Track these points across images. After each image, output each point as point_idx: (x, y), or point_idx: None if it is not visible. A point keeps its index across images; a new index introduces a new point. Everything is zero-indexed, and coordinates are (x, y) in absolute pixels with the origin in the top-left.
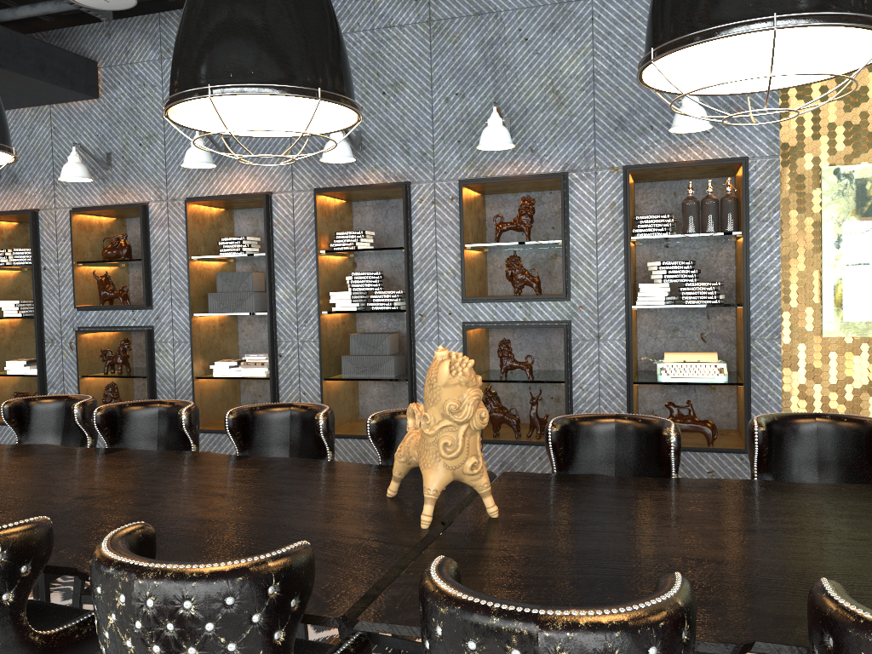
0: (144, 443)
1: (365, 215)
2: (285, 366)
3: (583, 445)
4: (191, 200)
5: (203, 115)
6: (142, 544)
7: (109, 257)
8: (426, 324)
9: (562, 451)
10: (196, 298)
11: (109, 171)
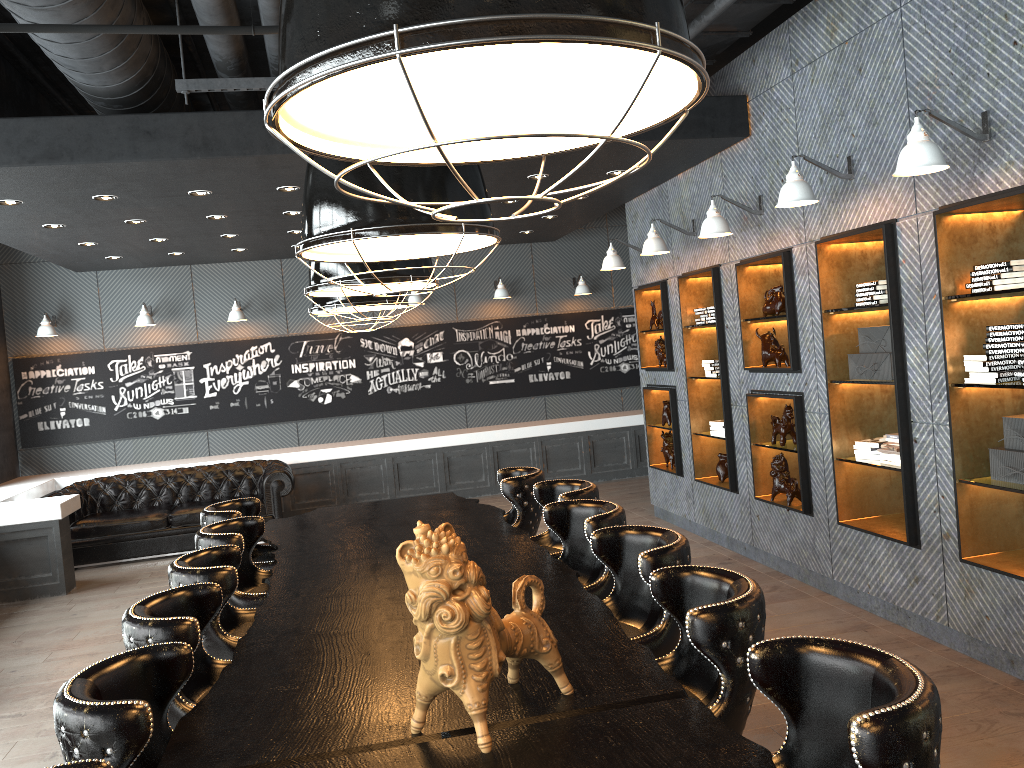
0: (589, 545)
1: None
2: (921, 456)
3: (827, 696)
4: (819, 241)
5: (411, 243)
6: (164, 661)
7: (767, 313)
8: None
9: (775, 694)
10: (835, 360)
11: (761, 216)
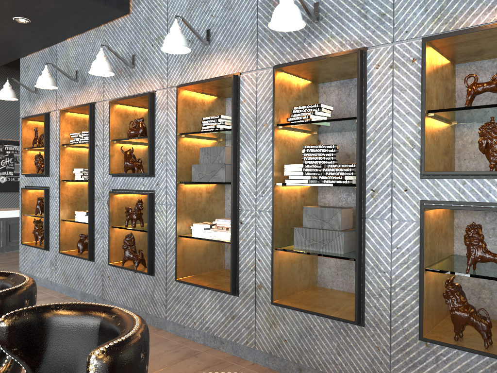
0: None
1: (330, 95)
2: (244, 233)
3: None
4: (180, 85)
5: None
6: None
7: (131, 136)
8: (378, 201)
9: None
10: (183, 168)
11: (133, 69)
